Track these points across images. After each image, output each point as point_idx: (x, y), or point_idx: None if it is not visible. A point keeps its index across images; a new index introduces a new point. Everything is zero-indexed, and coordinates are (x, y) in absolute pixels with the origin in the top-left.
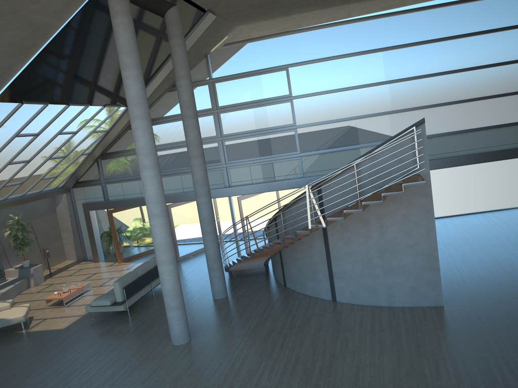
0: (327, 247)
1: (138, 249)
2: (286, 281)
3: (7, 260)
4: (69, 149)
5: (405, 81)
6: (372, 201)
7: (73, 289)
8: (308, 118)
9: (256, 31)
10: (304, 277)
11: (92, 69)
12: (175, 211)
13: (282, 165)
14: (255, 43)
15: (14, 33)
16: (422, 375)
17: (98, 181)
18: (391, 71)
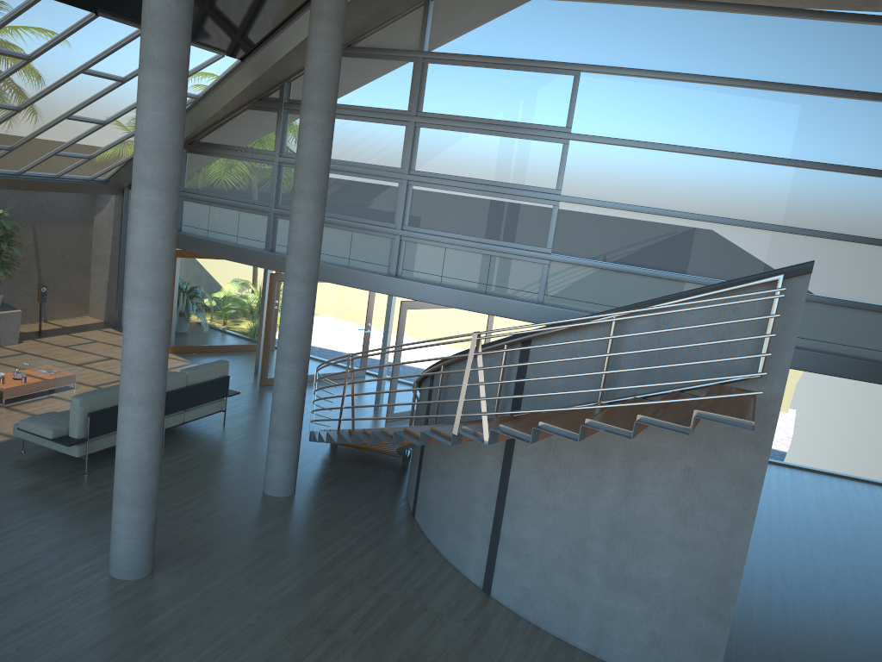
0: (504, 475)
1: (209, 338)
2: (416, 506)
3: None
4: (112, 110)
5: (816, 170)
6: (609, 424)
7: (35, 378)
8: (588, 188)
9: None
10: (446, 517)
11: None
12: None
13: (508, 266)
14: (530, 1)
15: None
16: None
17: None
18: (793, 140)
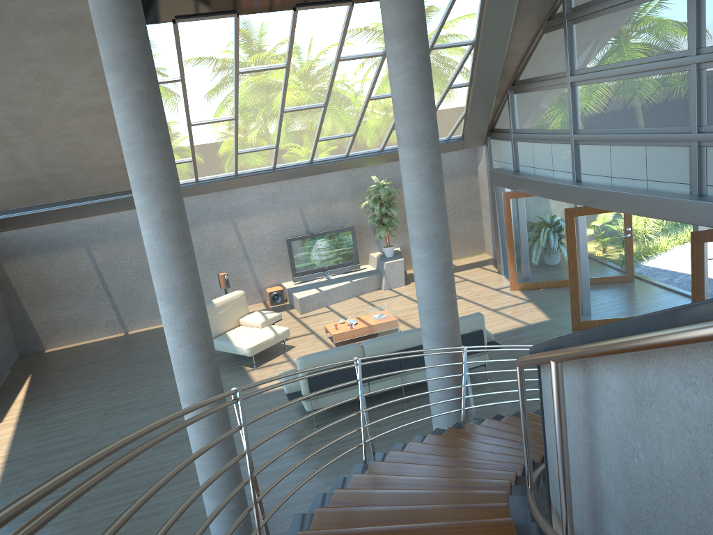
0: None
1: (555, 273)
2: None
3: (376, 241)
4: None
5: None
6: None
7: (363, 324)
8: None
9: None
10: None
11: None
12: (586, 226)
13: None
14: None
15: None
16: None
17: (508, 134)
18: None
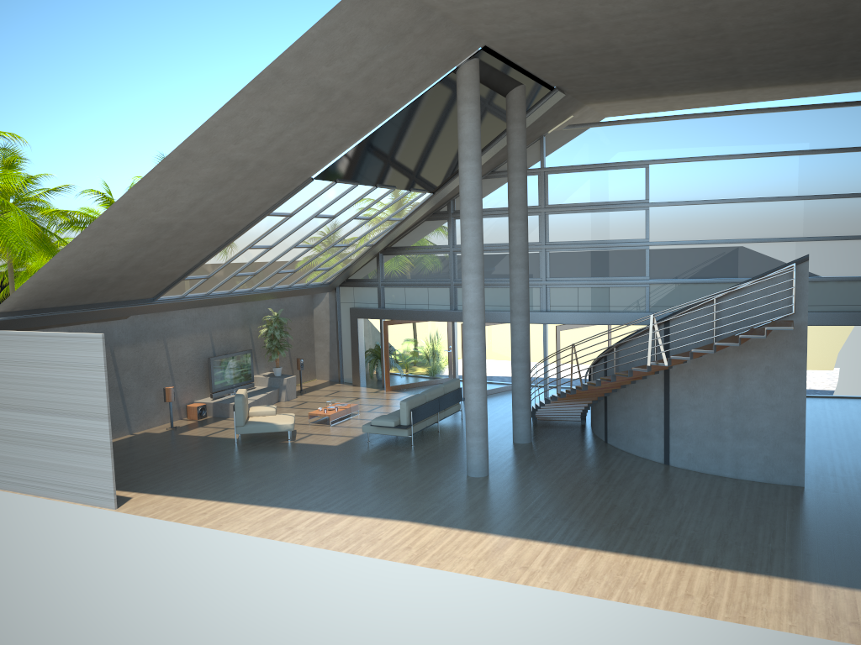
0: (666, 396)
1: (412, 377)
2: (607, 435)
3: (256, 365)
4: (355, 237)
5: (811, 200)
6: (726, 342)
7: (339, 408)
8: (666, 235)
9: (612, 110)
10: (632, 432)
11: (413, 150)
12: None
13: (622, 292)
14: (608, 127)
15: (359, 113)
16: (753, 537)
17: (374, 282)
18: (792, 184)
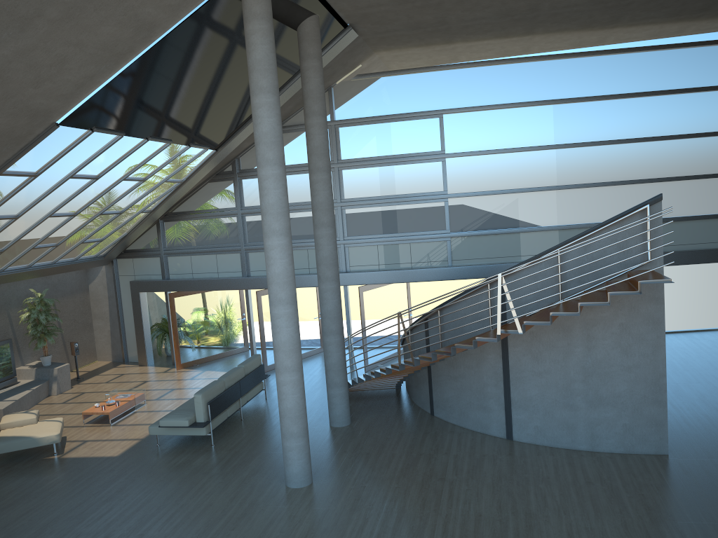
0: (505, 363)
1: (205, 351)
2: (434, 407)
3: (19, 355)
4: (129, 202)
5: (600, 145)
6: (592, 302)
7: (121, 401)
8: (464, 186)
9: (399, 61)
10: (465, 404)
11: (190, 92)
12: (267, 301)
13: (423, 247)
14: (399, 77)
15: (112, 29)
16: None
17: (156, 251)
18: (582, 130)
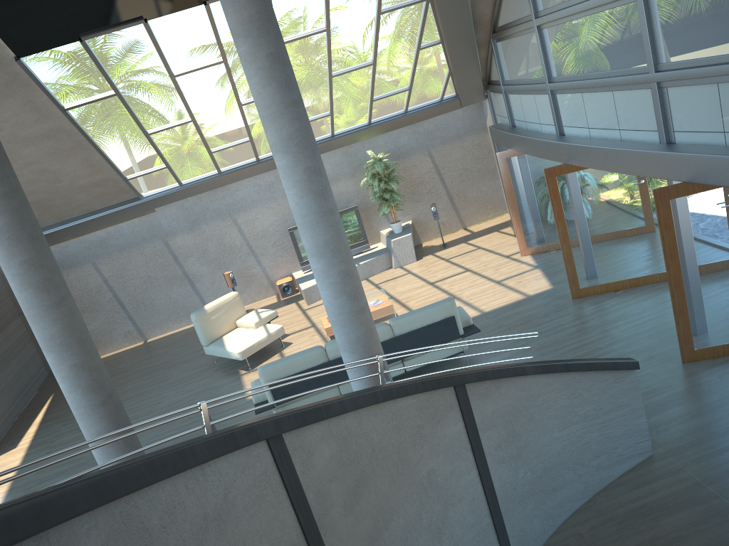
0: None
1: None
2: None
3: (386, 216)
4: (363, 51)
5: None
6: None
7: None
8: None
9: None
10: None
11: None
12: (571, 185)
13: None
14: None
15: None
16: None
17: (499, 86)
18: None
